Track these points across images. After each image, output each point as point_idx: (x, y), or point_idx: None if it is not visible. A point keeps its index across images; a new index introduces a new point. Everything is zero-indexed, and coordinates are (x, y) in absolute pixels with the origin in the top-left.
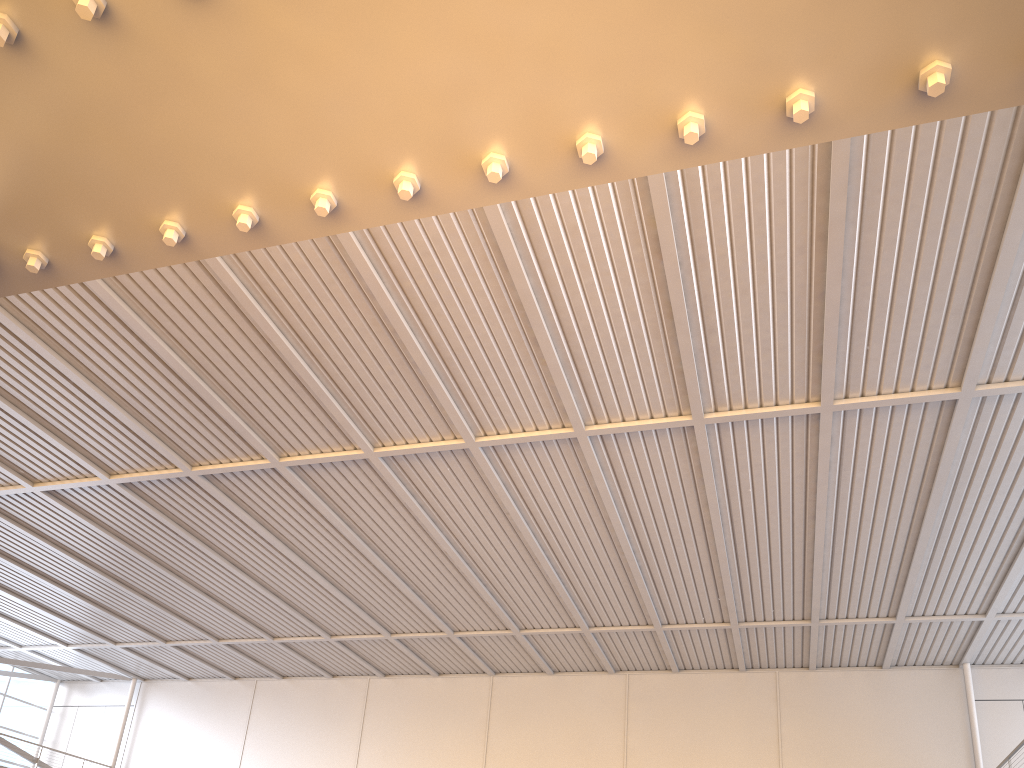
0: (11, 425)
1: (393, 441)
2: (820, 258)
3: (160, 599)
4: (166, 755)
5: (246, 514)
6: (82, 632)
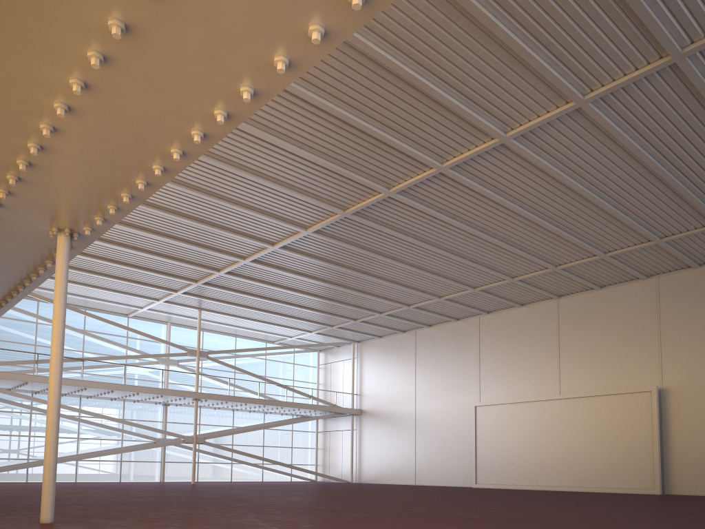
0: (218, 235)
1: (397, 182)
2: None
3: (337, 299)
4: (377, 383)
5: (348, 245)
6: (313, 324)
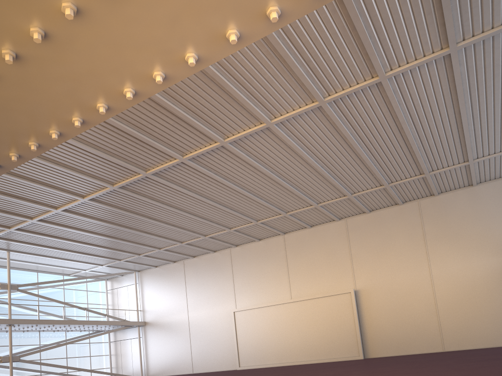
0: (36, 189)
1: (189, 151)
2: (345, 11)
3: (128, 239)
4: (156, 301)
5: (144, 197)
6: (105, 259)
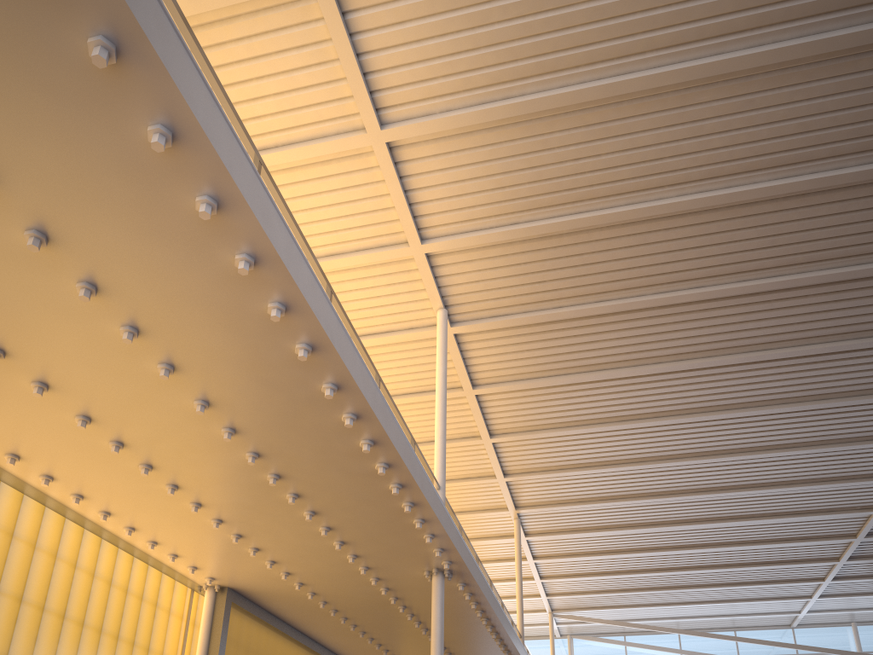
0: (808, 492)
1: None
2: None
3: None
4: None
5: None
6: None
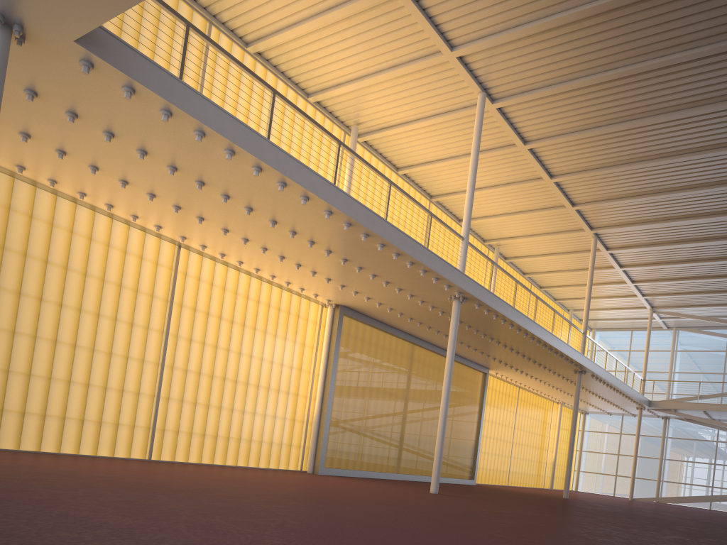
0: None
1: None
2: None
3: None
4: None
5: None
6: None
